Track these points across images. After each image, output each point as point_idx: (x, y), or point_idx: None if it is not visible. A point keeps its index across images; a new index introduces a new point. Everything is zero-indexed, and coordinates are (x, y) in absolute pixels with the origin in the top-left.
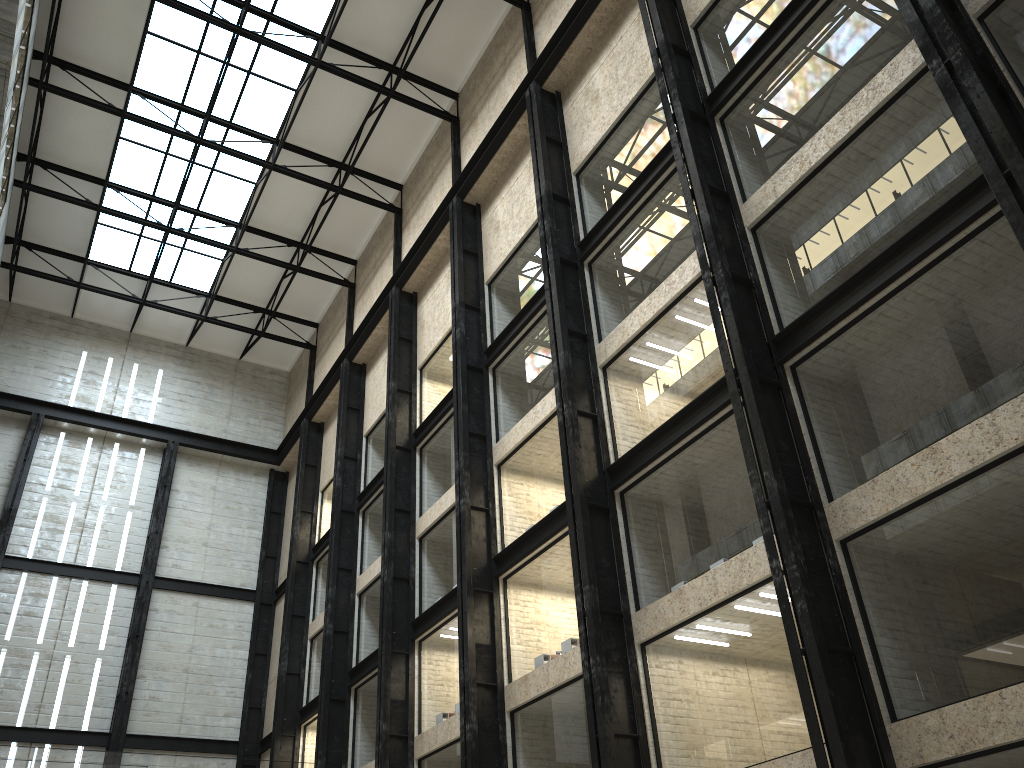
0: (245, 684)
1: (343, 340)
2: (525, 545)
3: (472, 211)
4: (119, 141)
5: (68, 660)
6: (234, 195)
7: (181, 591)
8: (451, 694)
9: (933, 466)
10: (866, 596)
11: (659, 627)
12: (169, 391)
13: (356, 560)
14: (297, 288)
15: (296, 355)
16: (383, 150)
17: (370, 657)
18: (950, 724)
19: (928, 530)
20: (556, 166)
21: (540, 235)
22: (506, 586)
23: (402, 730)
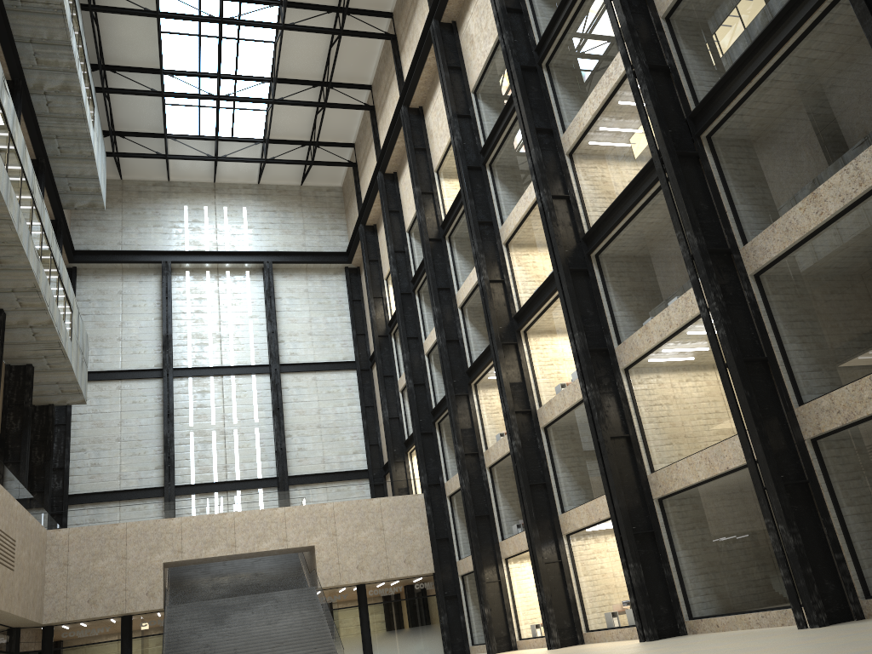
0: (363, 429)
1: (375, 155)
2: (534, 304)
3: (450, 29)
4: (161, 35)
5: (236, 433)
6: (260, 56)
7: (301, 371)
8: (503, 419)
9: (815, 208)
10: (776, 315)
11: (635, 355)
12: (254, 223)
13: (420, 329)
14: (330, 119)
15: (343, 172)
16: None
17: (443, 400)
18: (837, 403)
19: (816, 259)
20: None
21: (502, 48)
22: (527, 336)
23: (473, 449)
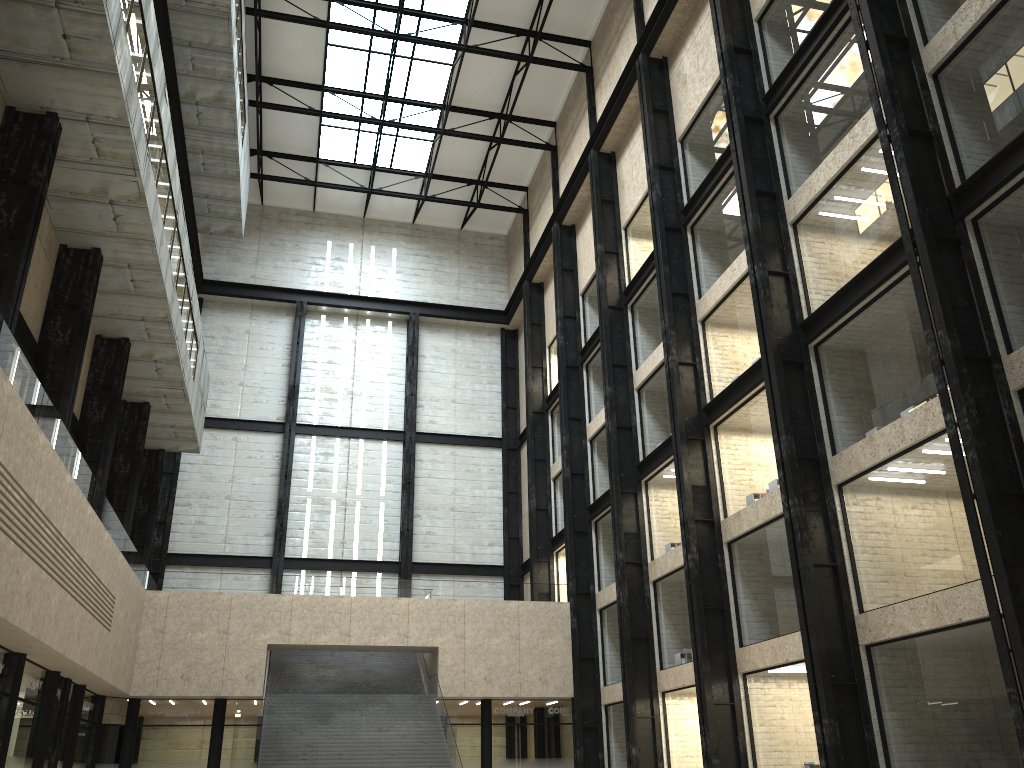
0: (502, 518)
1: (551, 203)
2: (730, 396)
3: (659, 66)
4: (327, 48)
5: (358, 505)
6: (434, 79)
7: (439, 443)
8: (676, 527)
9: None
10: None
11: (853, 470)
12: (404, 267)
13: (584, 410)
14: (503, 157)
15: (511, 219)
16: (567, 10)
17: (604, 495)
18: None
19: None
20: (736, 15)
21: (723, 94)
22: (717, 433)
23: (636, 558)
